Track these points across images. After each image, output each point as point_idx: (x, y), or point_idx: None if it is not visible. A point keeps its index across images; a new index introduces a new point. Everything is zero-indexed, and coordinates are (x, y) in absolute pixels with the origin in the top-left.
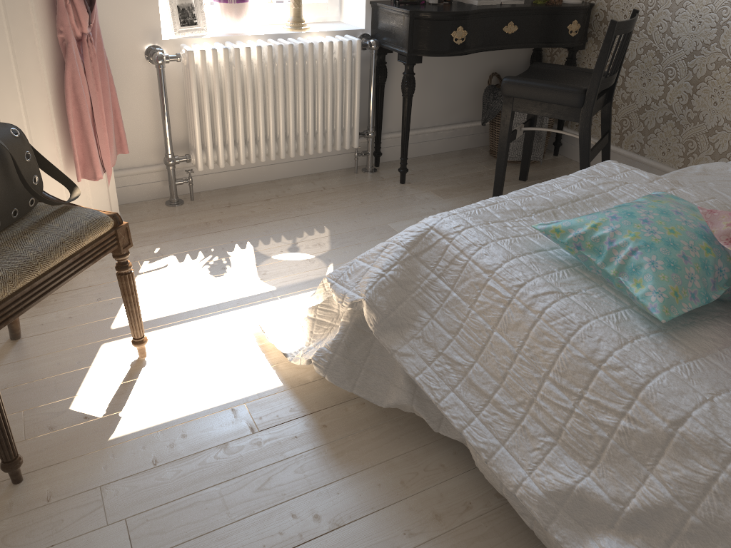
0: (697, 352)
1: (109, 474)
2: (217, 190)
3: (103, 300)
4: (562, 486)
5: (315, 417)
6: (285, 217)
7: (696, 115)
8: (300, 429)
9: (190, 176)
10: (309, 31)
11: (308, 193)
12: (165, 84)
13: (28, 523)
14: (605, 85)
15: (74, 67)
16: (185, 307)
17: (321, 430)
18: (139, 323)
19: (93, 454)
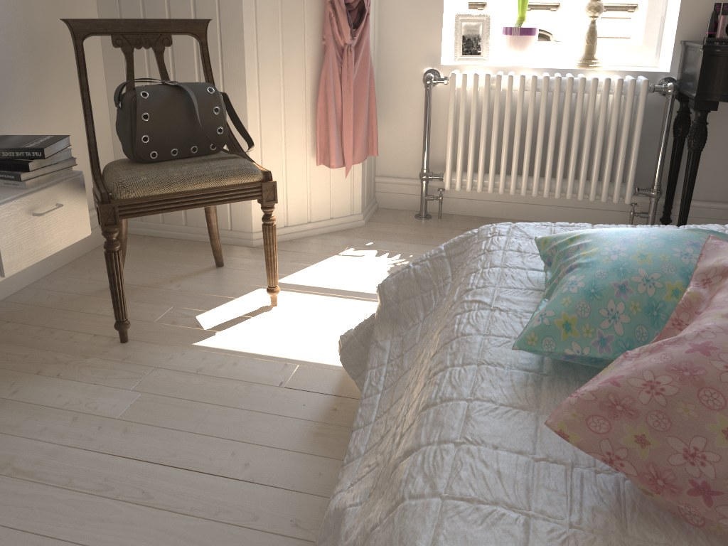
0: (541, 406)
1: (167, 363)
2: (469, 216)
3: (294, 263)
4: (342, 505)
5: (336, 400)
6: None
7: None
8: (313, 402)
9: (441, 194)
10: (596, 69)
11: None
12: (429, 103)
13: (100, 366)
14: None
15: (327, 69)
16: (340, 286)
17: (328, 411)
18: (272, 273)
19: (174, 348)
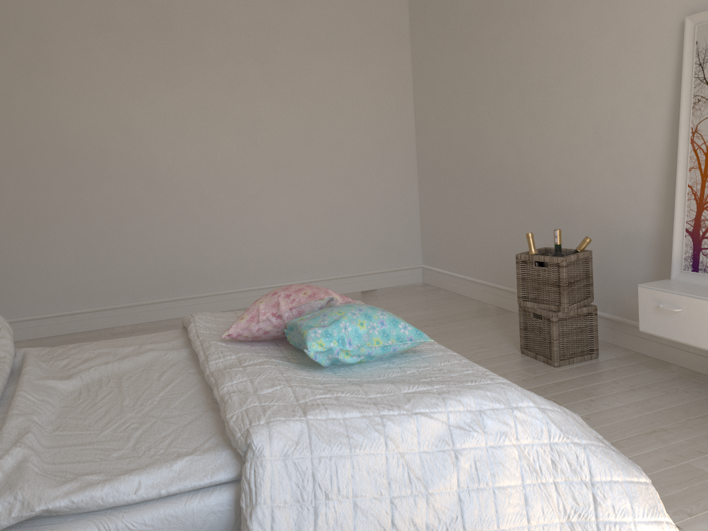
0: None
1: None
2: None
3: None
4: None
5: None
6: None
7: None
8: None
9: None
10: None
11: None
12: None
13: None
14: None
15: None
16: None
17: None
18: None
19: None
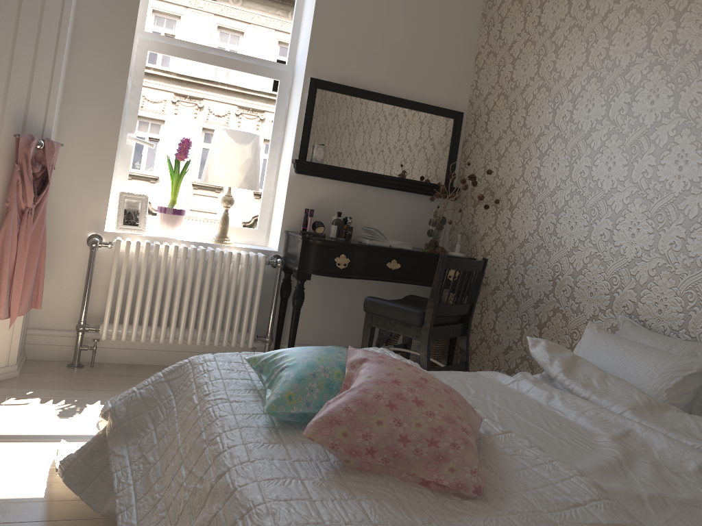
0: (284, 441)
1: None
2: (119, 364)
3: None
4: None
5: (49, 524)
6: None
7: None
8: None
9: (95, 344)
10: (228, 245)
11: None
12: (93, 263)
13: None
14: (445, 311)
15: (8, 227)
16: (15, 432)
17: None
18: None
19: None
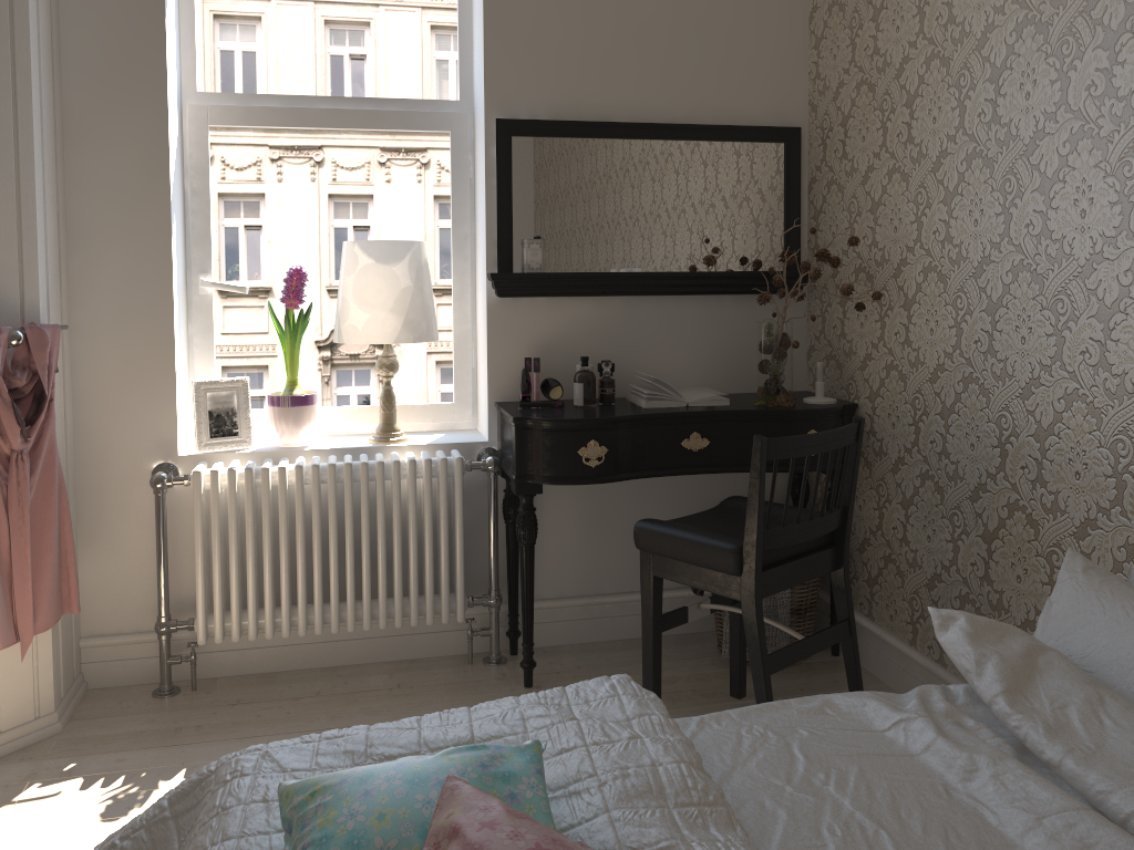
0: None
1: None
2: (243, 676)
3: None
4: None
5: None
6: (296, 729)
7: (998, 597)
8: None
9: (193, 652)
10: (398, 444)
11: (366, 692)
12: (163, 516)
13: None
14: (784, 538)
15: None
16: None
17: None
18: None
19: None
